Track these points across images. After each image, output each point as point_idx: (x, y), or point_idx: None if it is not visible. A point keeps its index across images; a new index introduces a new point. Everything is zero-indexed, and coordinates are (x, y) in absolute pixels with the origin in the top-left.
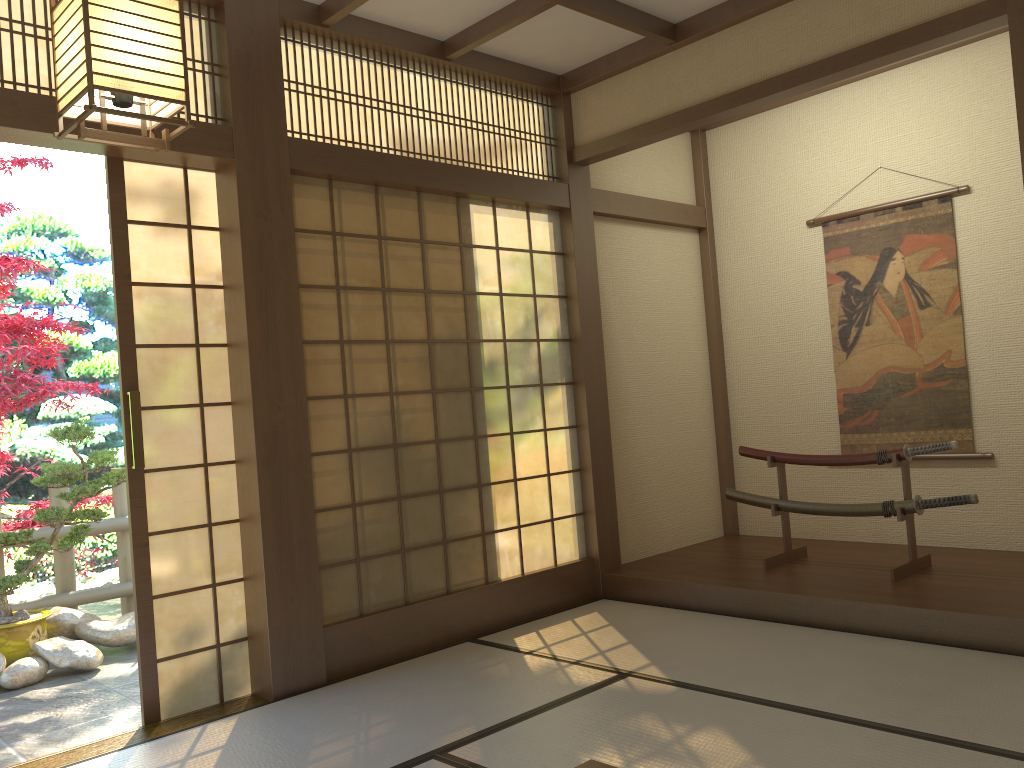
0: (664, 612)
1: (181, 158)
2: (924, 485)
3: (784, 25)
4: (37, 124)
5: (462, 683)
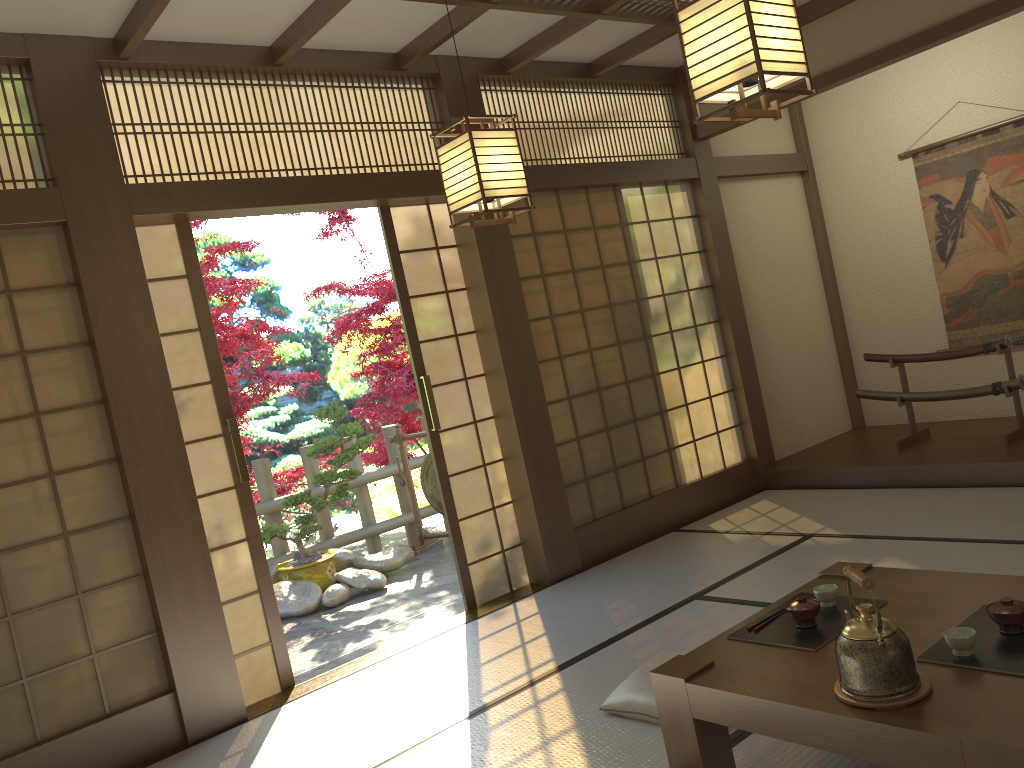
0: (821, 492)
1: (429, 199)
2: (1023, 365)
3: (871, 11)
4: (345, 196)
5: (686, 557)
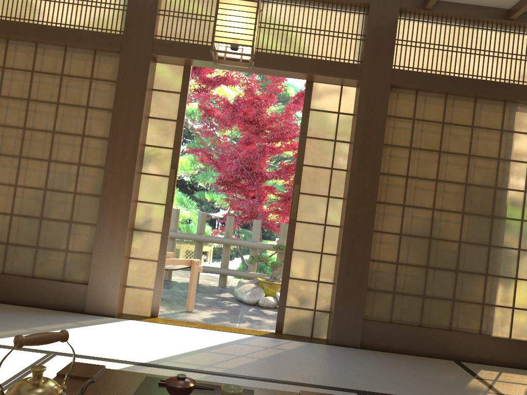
0: None
1: (336, 80)
2: None
3: None
4: (273, 66)
5: (419, 374)
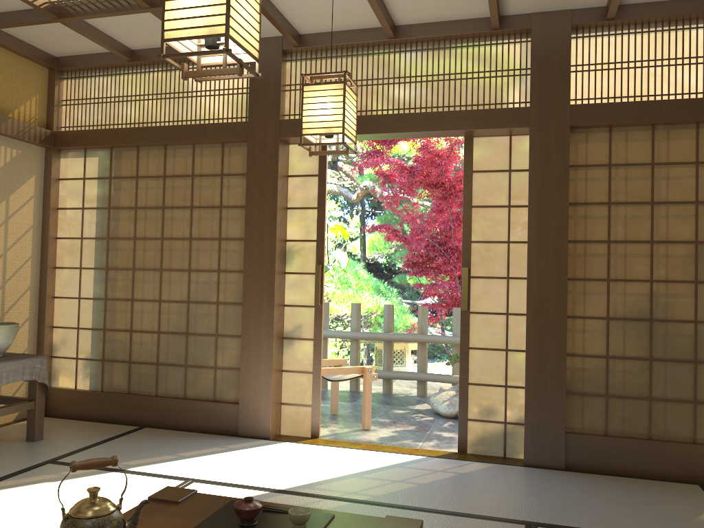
0: None
1: (500, 131)
2: None
3: None
4: (418, 128)
5: (632, 503)
